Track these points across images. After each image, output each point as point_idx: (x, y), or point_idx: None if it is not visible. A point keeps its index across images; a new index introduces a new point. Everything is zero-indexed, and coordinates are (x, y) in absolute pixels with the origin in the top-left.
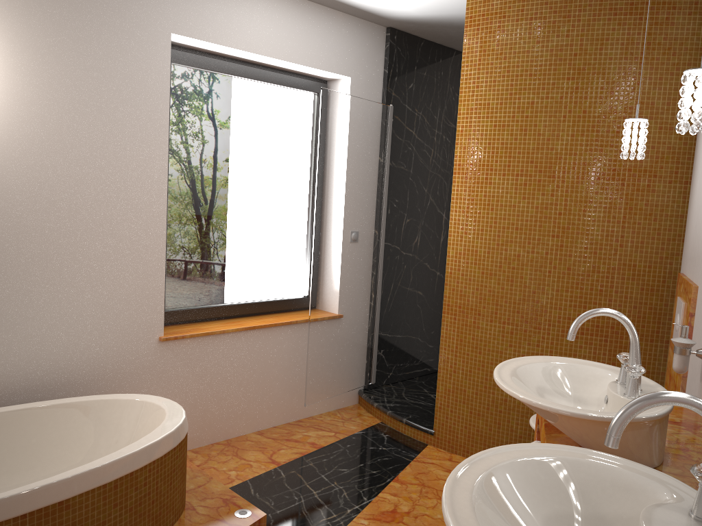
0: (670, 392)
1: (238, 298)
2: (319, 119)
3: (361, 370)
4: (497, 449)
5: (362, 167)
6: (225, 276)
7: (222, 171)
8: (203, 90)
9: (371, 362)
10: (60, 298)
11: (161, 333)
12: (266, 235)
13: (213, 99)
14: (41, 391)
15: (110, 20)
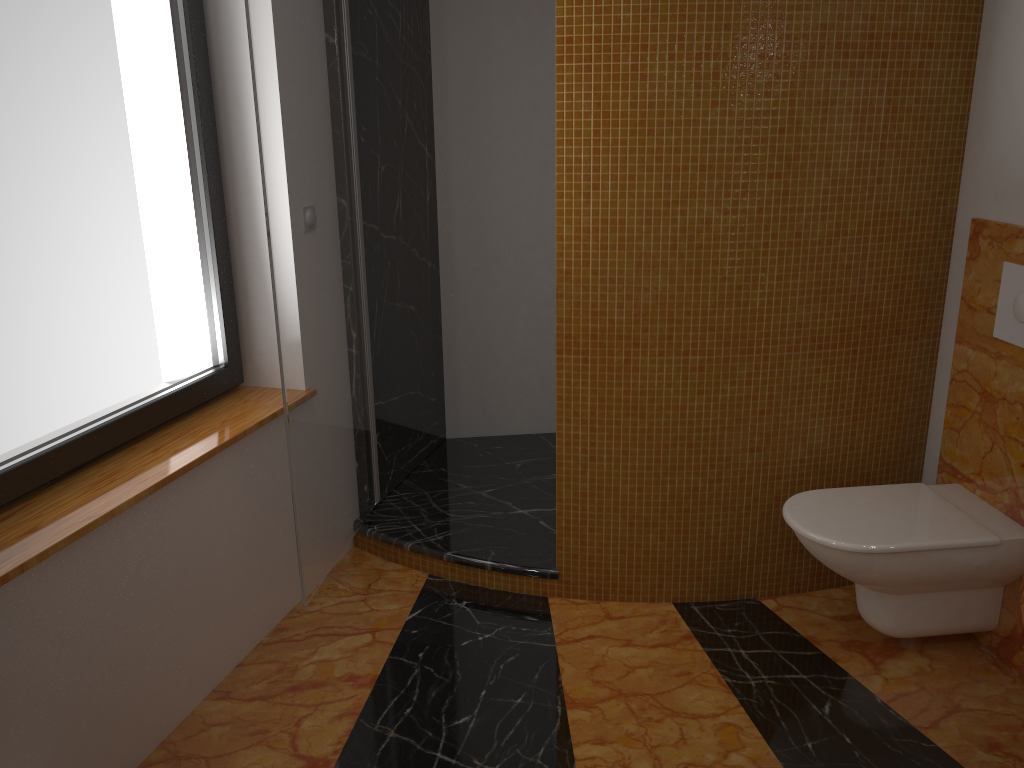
0: None
1: (96, 414)
2: None
3: (363, 486)
4: None
5: (318, 57)
6: (56, 369)
7: None
8: None
9: (372, 465)
10: None
11: None
12: (125, 247)
13: None
14: None
15: None
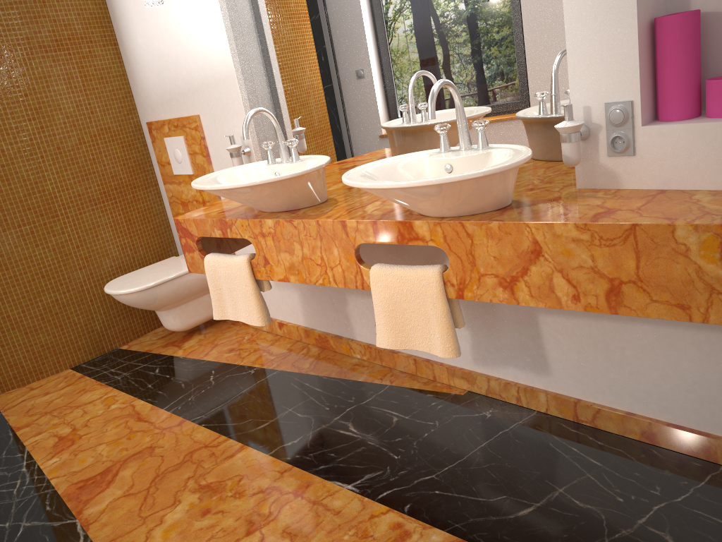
0: (441, 80)
1: None
2: None
3: None
4: (347, 178)
5: None
6: None
7: None
8: None
9: None
10: None
11: None
12: None
13: None
14: None
15: None
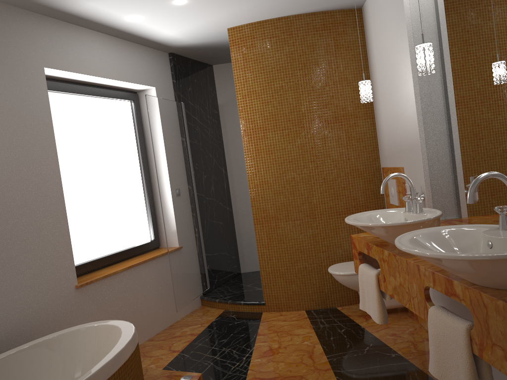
0: (487, 172)
1: (113, 250)
2: (138, 118)
3: (201, 280)
4: (401, 236)
5: (176, 144)
6: (102, 235)
7: (86, 161)
8: (64, 106)
9: (205, 274)
10: (4, 270)
11: (76, 282)
12: (121, 202)
13: (71, 112)
14: (3, 345)
15: (3, 61)
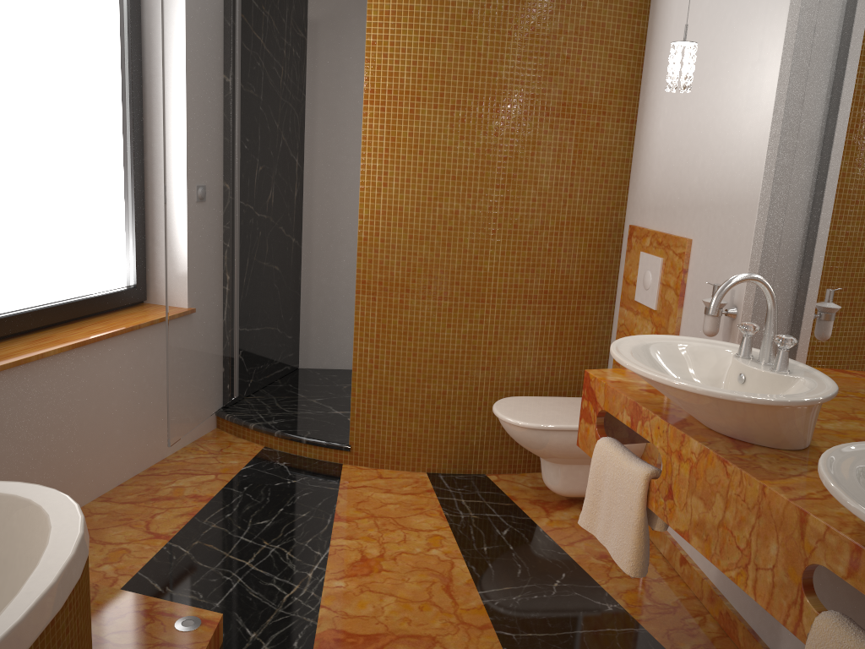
0: None
1: (40, 300)
2: (132, 8)
3: (224, 382)
4: (828, 464)
5: (214, 89)
6: (18, 265)
7: None
8: None
9: (234, 369)
10: None
11: None
12: (72, 196)
13: None
14: None
15: None
